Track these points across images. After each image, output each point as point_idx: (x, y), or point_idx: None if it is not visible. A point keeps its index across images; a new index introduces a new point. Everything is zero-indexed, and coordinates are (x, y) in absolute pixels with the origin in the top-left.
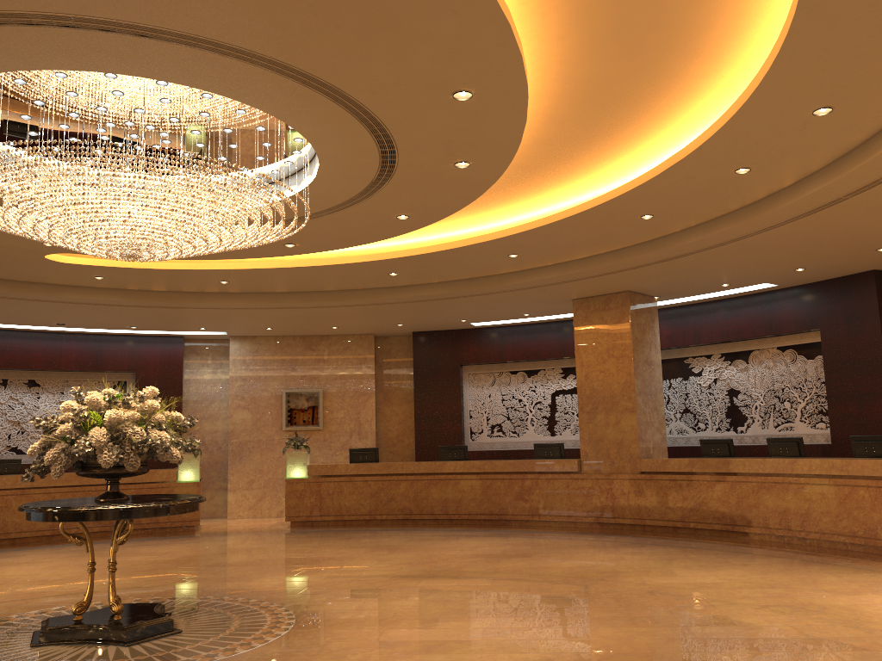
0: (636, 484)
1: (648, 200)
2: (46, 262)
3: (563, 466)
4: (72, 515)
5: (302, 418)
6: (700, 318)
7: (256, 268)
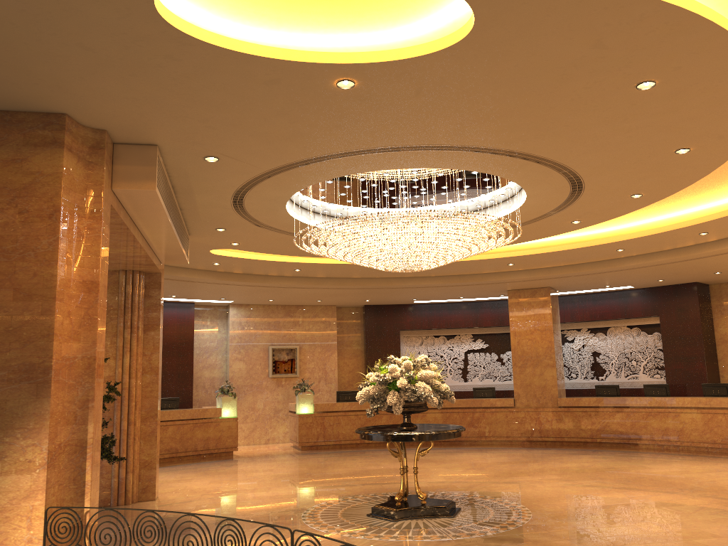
0: (557, 415)
1: (634, 243)
2: (201, 253)
3: (503, 403)
4: (424, 436)
5: (284, 368)
6: (575, 304)
7: (338, 263)
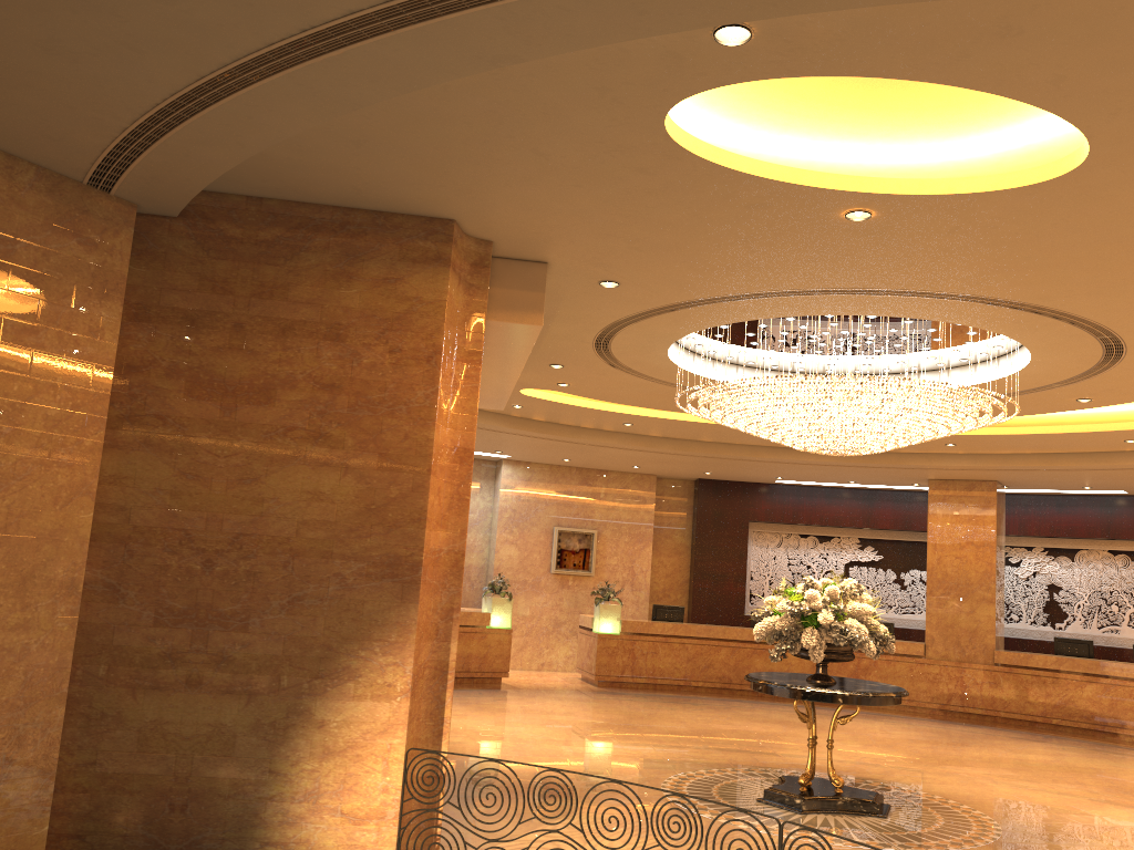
0: (992, 676)
1: None
2: None
3: (907, 649)
4: (855, 698)
5: (574, 561)
6: (1028, 509)
7: (693, 420)
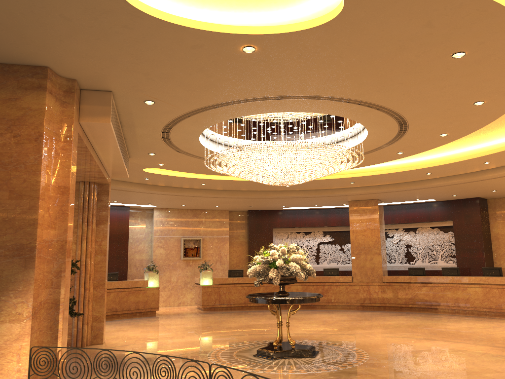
0: (382, 288)
1: (438, 168)
2: (137, 171)
3: (344, 279)
4: (295, 300)
5: (192, 253)
6: (395, 211)
7: (232, 179)
